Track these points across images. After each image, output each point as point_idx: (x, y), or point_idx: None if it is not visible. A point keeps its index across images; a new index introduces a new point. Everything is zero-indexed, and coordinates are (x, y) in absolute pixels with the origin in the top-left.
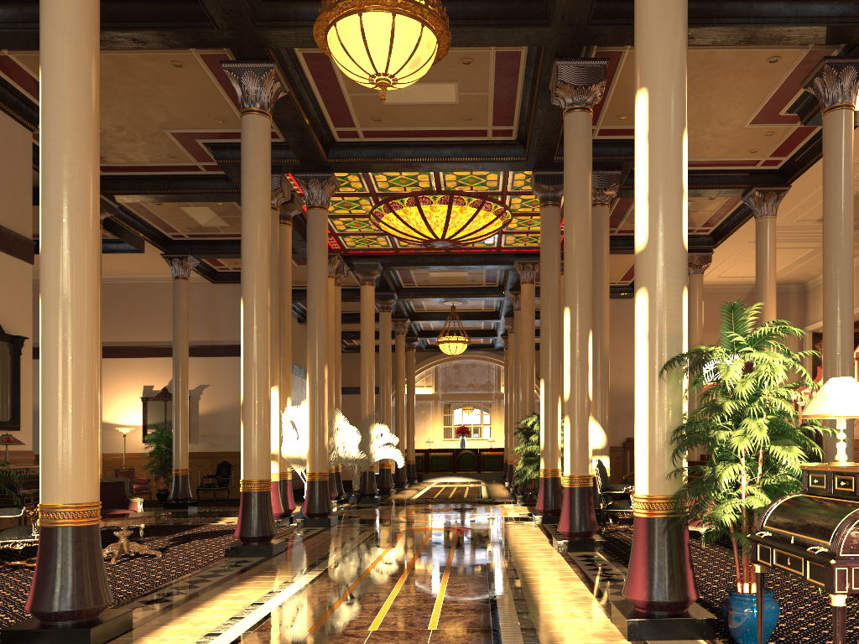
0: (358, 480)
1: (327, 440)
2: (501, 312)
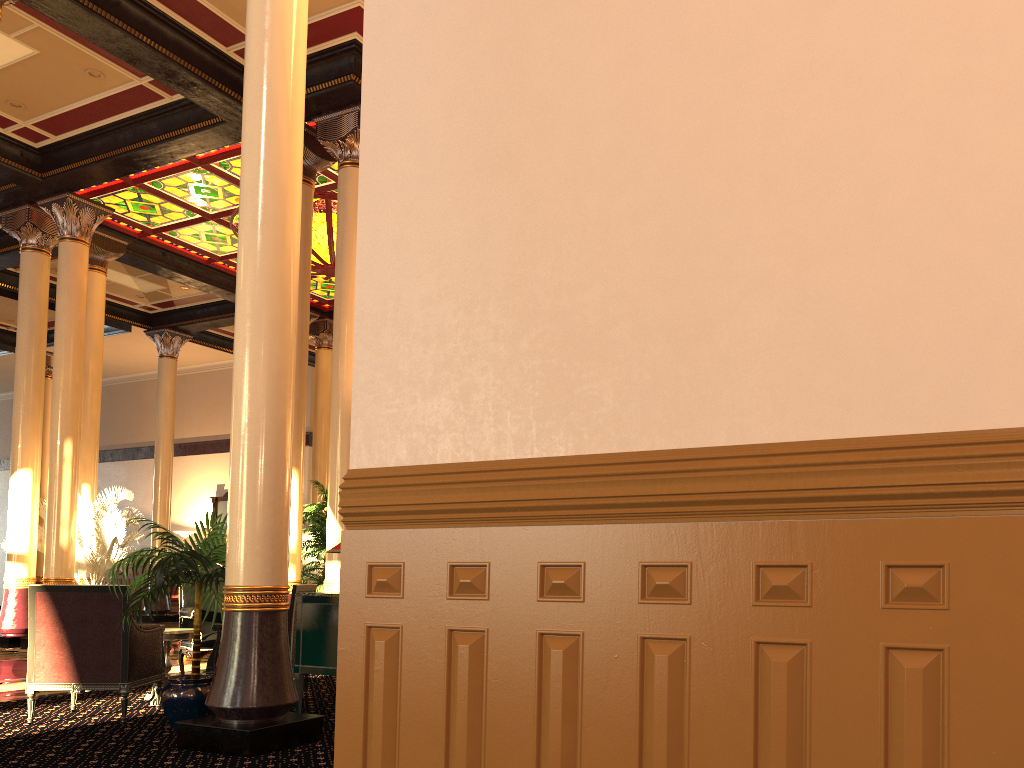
0: None
1: (68, 537)
2: None
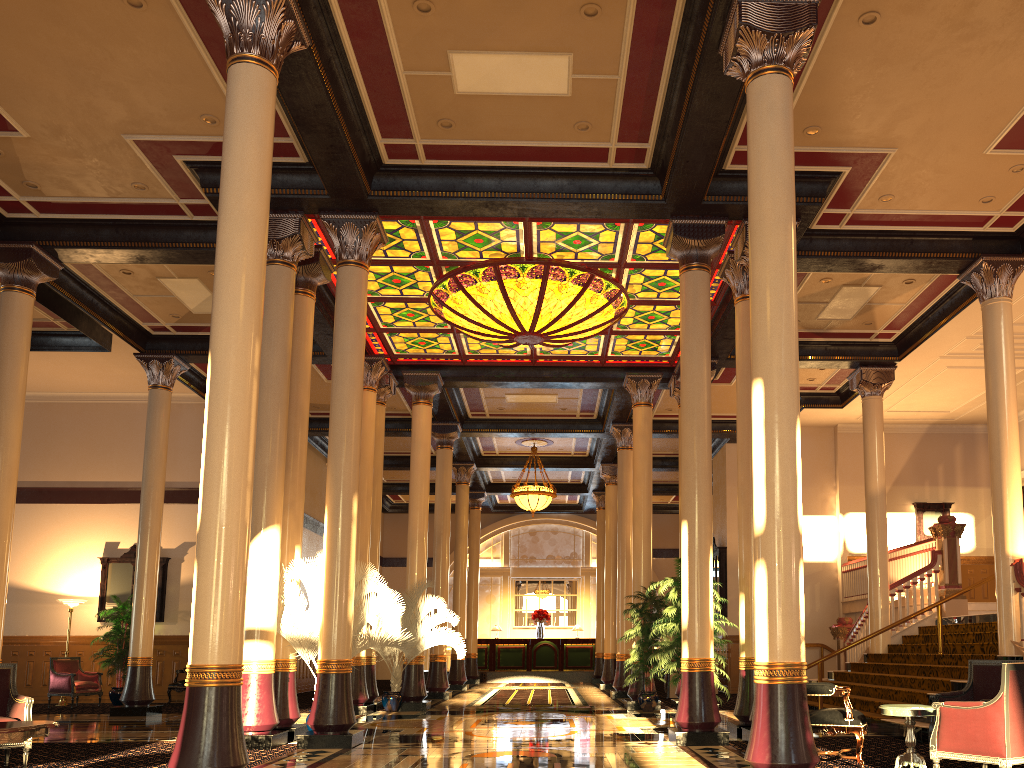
0: (399, 676)
1: (352, 610)
2: (597, 456)
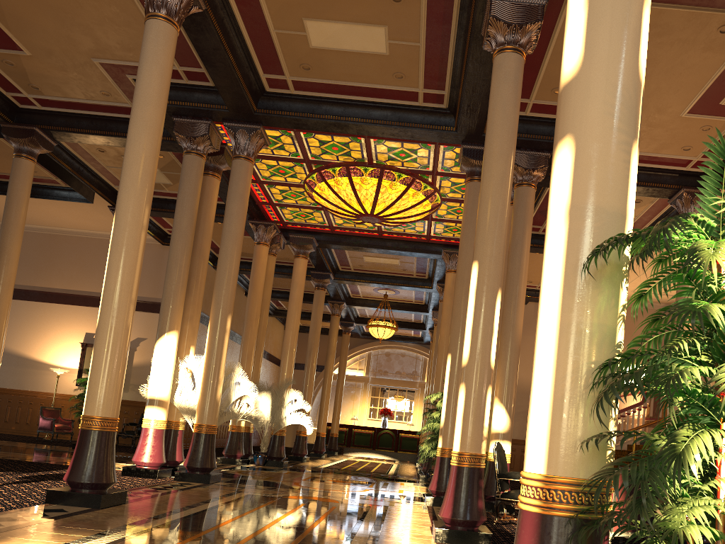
0: (267, 442)
1: (220, 392)
2: (429, 305)
